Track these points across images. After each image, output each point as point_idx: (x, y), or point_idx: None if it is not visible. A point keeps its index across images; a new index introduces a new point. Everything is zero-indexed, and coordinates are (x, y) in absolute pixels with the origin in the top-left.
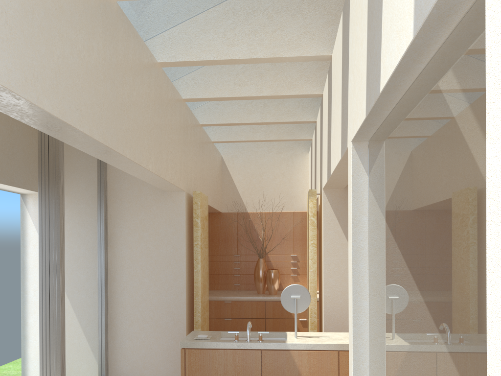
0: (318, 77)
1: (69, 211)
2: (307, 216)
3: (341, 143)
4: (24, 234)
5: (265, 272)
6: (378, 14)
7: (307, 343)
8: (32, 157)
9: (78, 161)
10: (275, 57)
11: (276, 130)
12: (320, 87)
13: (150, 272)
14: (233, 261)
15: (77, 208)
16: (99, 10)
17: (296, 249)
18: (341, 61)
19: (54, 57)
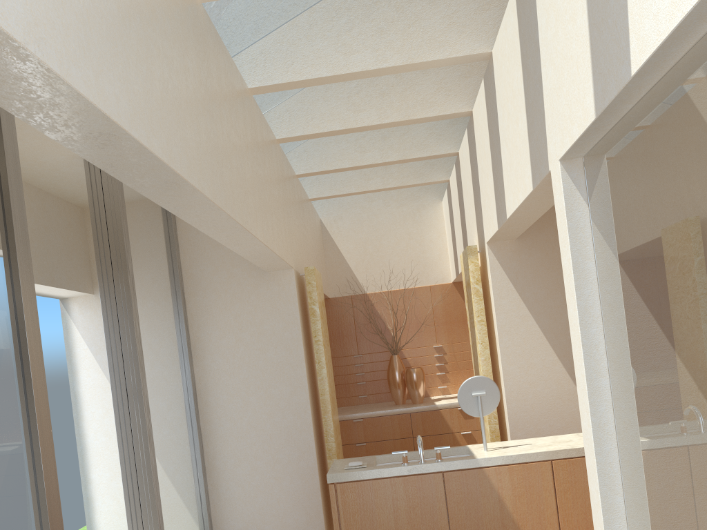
0: (463, 88)
1: (142, 311)
2: (464, 284)
3: (531, 168)
4: (72, 355)
5: (404, 373)
6: None
7: (507, 455)
8: (73, 245)
9: (144, 241)
10: (413, 62)
11: (397, 173)
12: (468, 102)
13: (257, 387)
14: (354, 364)
15: (151, 307)
16: (187, 15)
17: (440, 338)
18: (518, 55)
19: (155, 80)
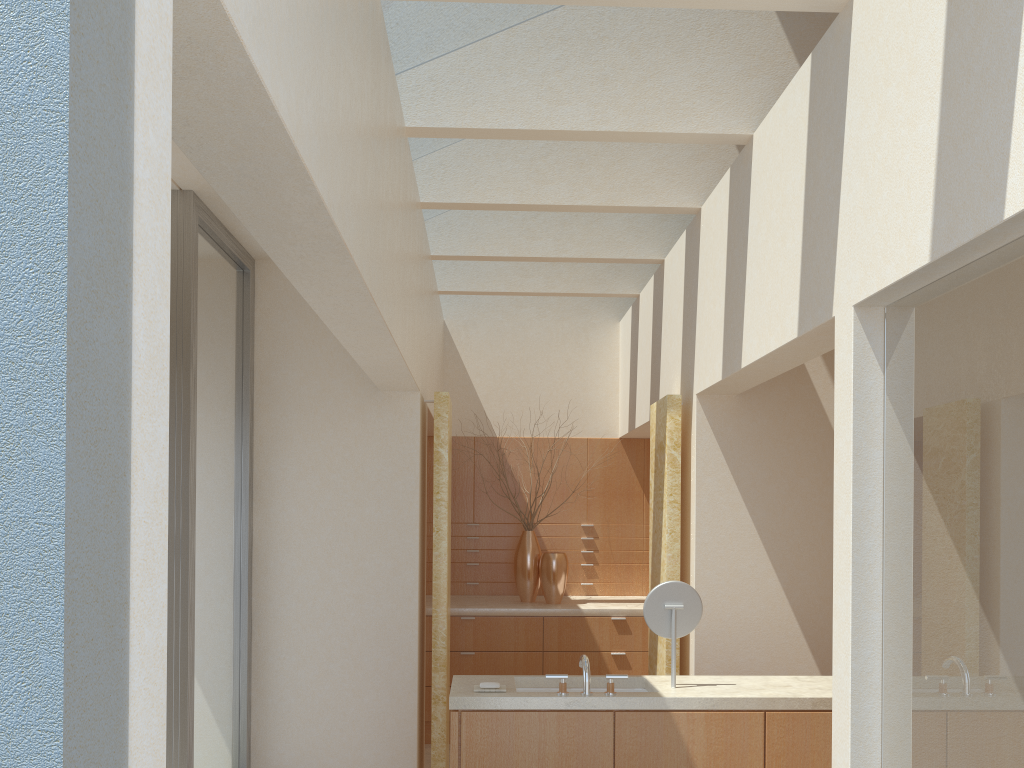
0: (693, 174)
1: (199, 425)
2: (653, 447)
3: (799, 307)
4: None
5: (539, 558)
6: (1000, 73)
7: (705, 697)
8: None
9: (212, 322)
10: (644, 131)
11: (568, 274)
12: (697, 195)
13: (344, 556)
14: (465, 536)
15: (210, 421)
16: (369, 17)
17: (592, 514)
18: (802, 149)
19: (339, 109)
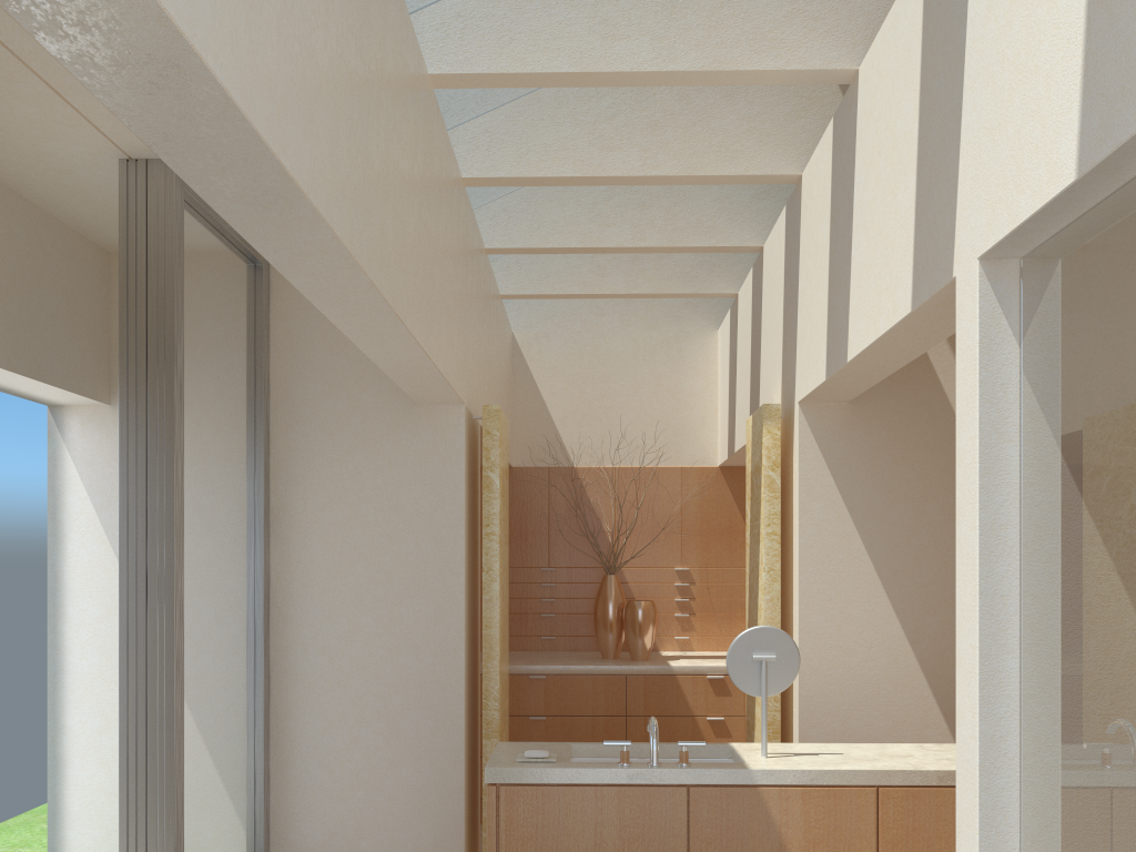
0: (792, 134)
1: (191, 443)
2: (749, 469)
3: (913, 273)
4: (58, 506)
5: (622, 607)
6: None
7: (802, 769)
8: (83, 313)
9: (210, 321)
10: (721, 69)
11: (653, 271)
12: (796, 160)
13: (376, 601)
14: (539, 583)
15: (208, 439)
16: None
17: (687, 556)
18: (915, 72)
19: None
